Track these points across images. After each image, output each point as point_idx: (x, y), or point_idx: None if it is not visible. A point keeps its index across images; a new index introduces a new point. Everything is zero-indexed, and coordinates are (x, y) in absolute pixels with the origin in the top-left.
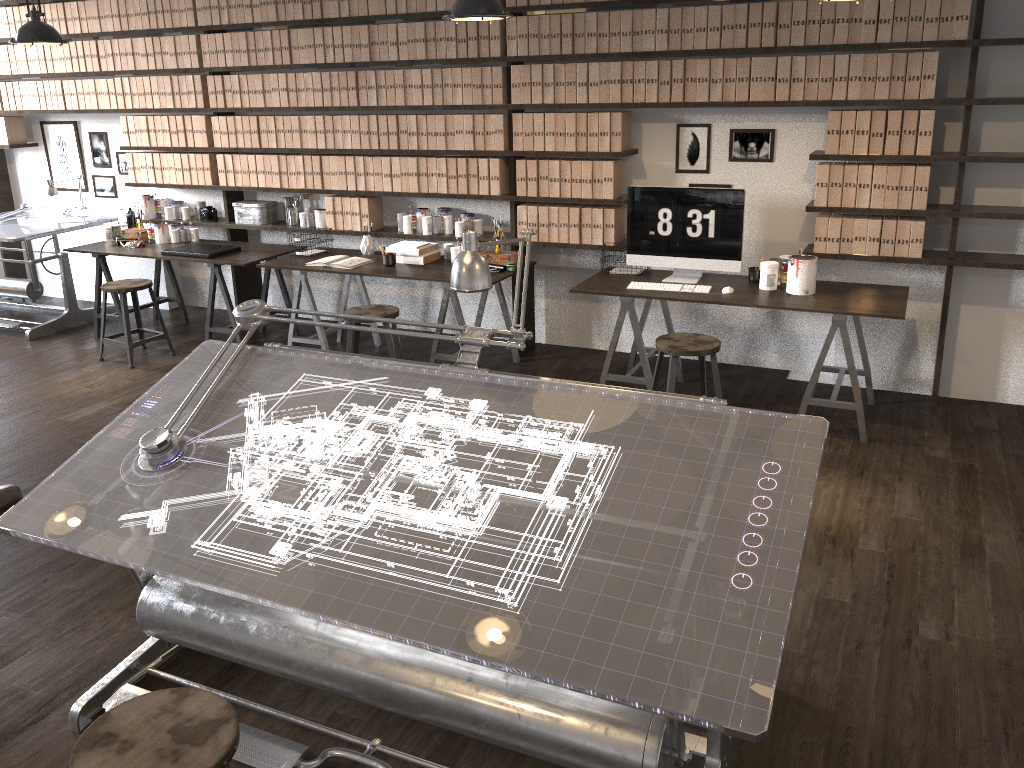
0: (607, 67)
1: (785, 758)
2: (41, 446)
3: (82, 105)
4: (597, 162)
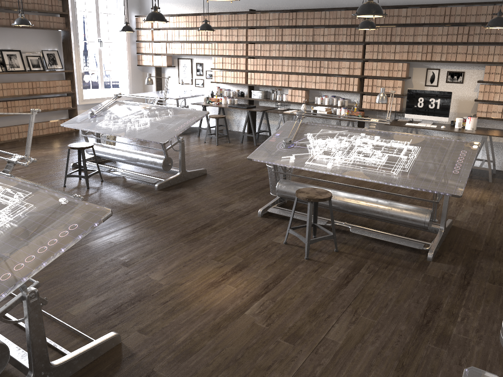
0: (403, 47)
1: (460, 237)
2: (202, 162)
3: (198, 52)
4: (395, 80)
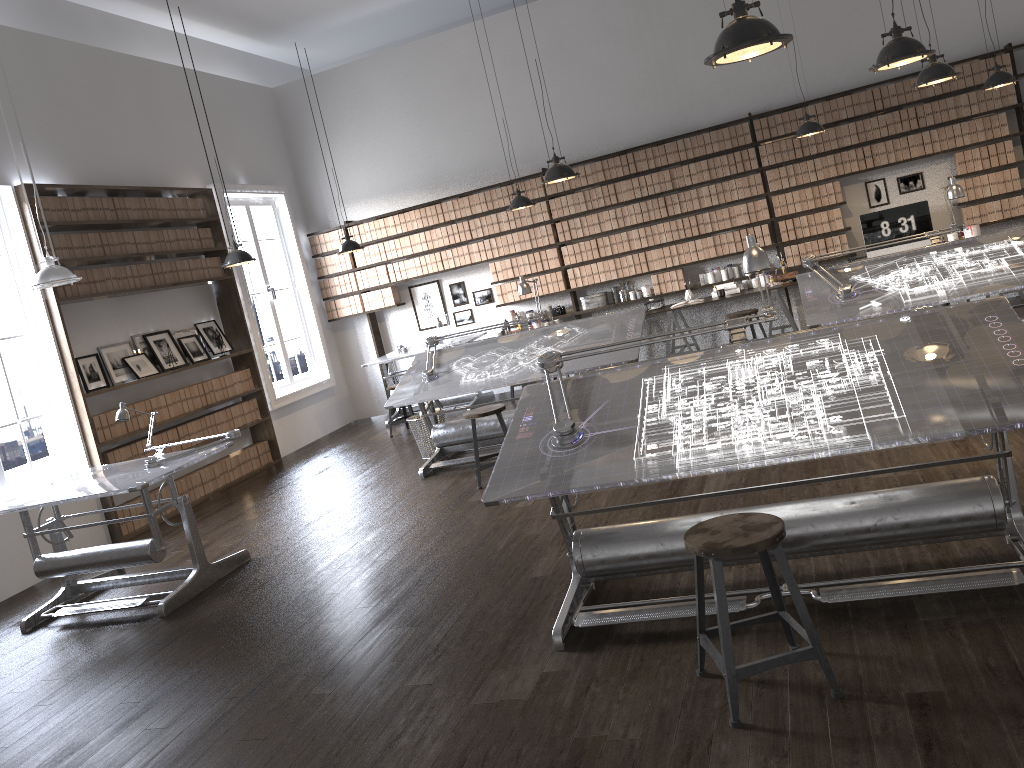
0: (825, 159)
1: None
2: None
3: (457, 264)
4: (829, 210)
